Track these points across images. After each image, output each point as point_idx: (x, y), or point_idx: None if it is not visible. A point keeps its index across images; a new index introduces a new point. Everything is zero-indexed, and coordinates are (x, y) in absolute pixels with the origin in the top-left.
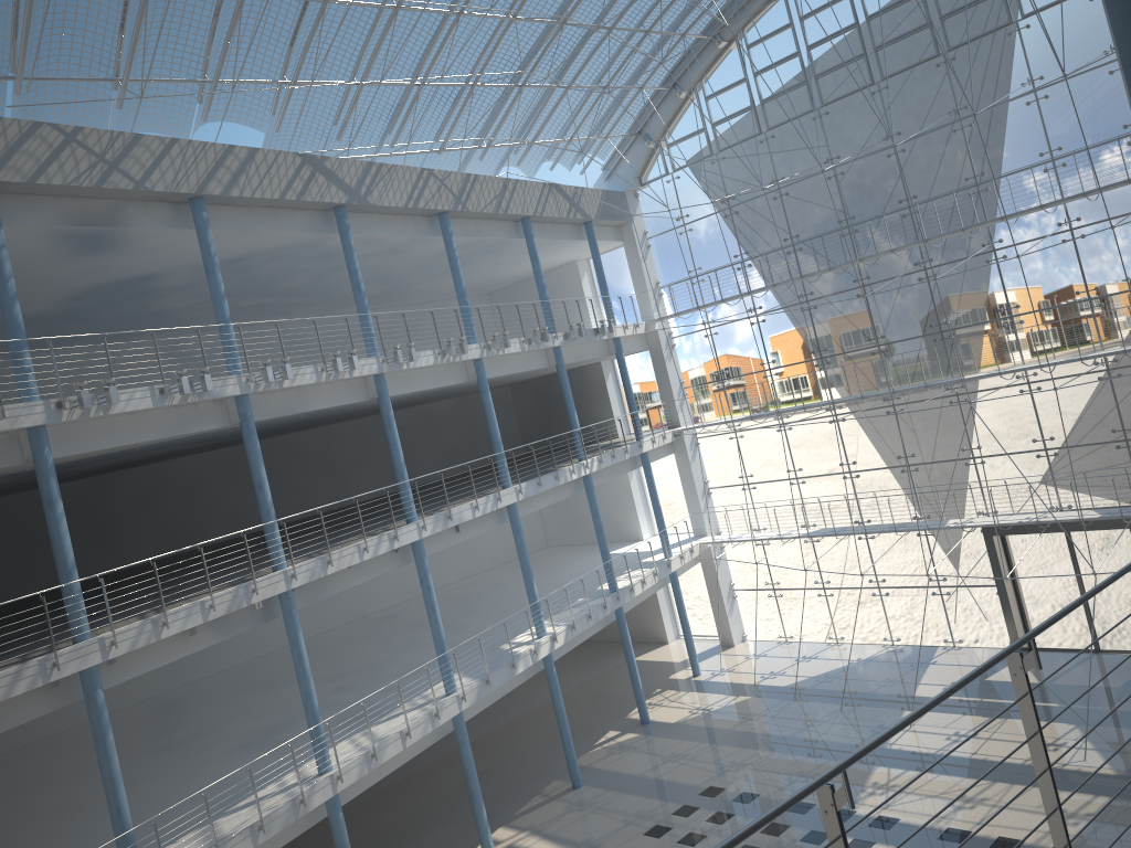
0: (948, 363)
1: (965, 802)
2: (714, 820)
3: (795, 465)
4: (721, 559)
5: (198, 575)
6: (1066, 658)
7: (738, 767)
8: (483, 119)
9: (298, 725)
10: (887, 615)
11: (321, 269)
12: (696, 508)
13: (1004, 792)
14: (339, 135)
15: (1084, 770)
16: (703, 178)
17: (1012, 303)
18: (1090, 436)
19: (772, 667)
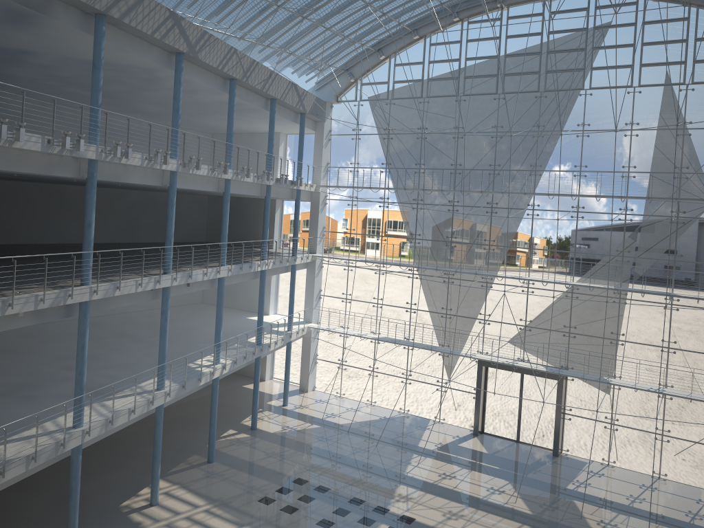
0: (487, 264)
1: (452, 515)
2: (302, 500)
3: (379, 296)
4: (322, 340)
5: (4, 270)
6: (501, 442)
7: (315, 469)
8: (270, 28)
9: (45, 388)
10: (406, 395)
11: (137, 87)
12: (310, 305)
13: (473, 513)
14: (190, 5)
15: (515, 508)
16: (377, 111)
17: (533, 241)
18: (551, 325)
19: (332, 410)
